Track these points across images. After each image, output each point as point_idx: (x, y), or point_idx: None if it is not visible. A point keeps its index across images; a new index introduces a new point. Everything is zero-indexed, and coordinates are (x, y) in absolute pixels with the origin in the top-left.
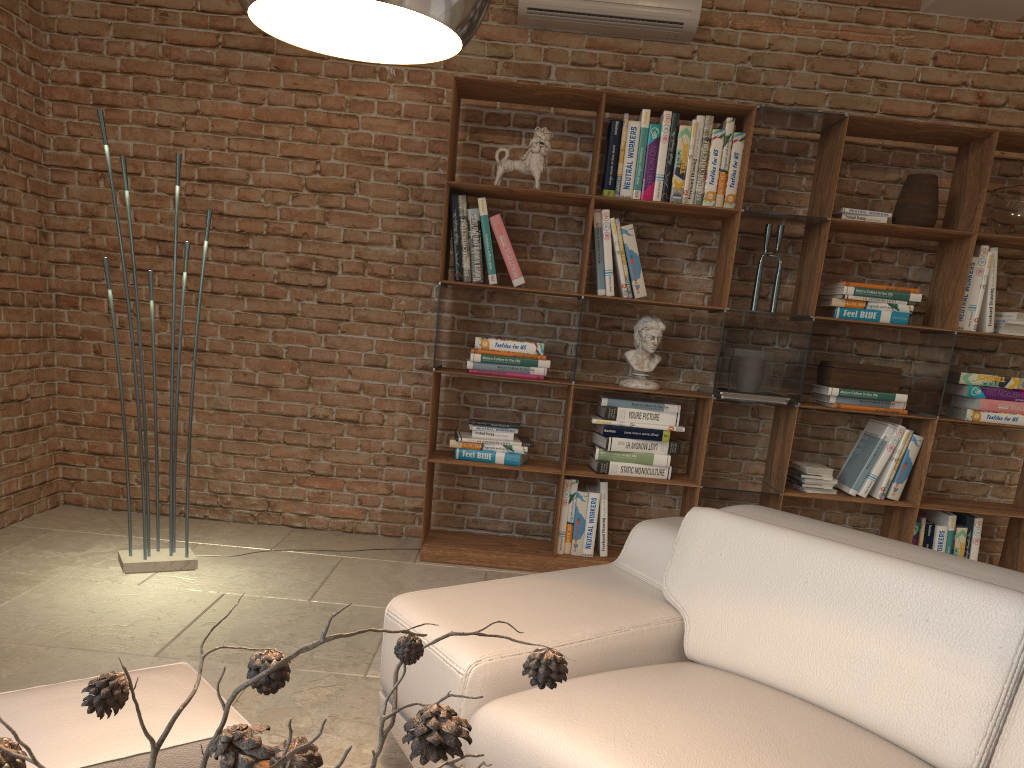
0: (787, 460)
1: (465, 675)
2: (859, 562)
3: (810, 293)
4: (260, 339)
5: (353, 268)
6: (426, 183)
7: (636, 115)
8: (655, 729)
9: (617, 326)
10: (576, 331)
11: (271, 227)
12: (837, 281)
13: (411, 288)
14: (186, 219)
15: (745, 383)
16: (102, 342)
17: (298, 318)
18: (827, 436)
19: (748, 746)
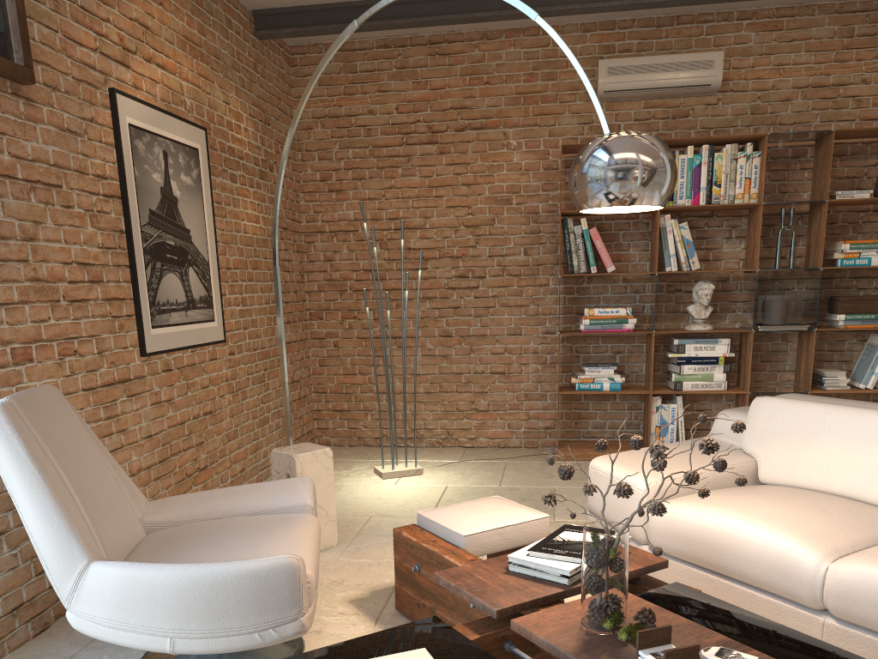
0: (811, 368)
1: (644, 490)
2: (859, 414)
3: (817, 251)
4: (438, 325)
5: (496, 272)
6: (541, 211)
7: (682, 148)
8: (752, 505)
9: (678, 289)
10: (652, 296)
11: (441, 253)
12: (837, 239)
13: (535, 281)
14: (387, 255)
15: (775, 318)
16: (338, 339)
17: (461, 309)
18: (839, 349)
19: (804, 509)
